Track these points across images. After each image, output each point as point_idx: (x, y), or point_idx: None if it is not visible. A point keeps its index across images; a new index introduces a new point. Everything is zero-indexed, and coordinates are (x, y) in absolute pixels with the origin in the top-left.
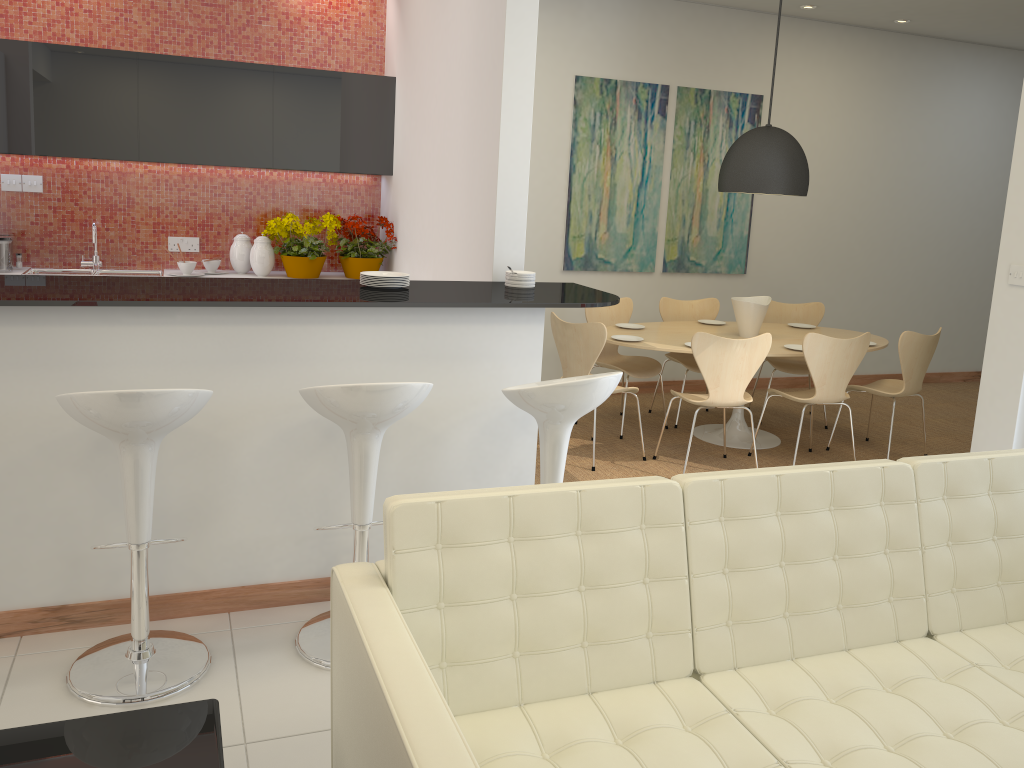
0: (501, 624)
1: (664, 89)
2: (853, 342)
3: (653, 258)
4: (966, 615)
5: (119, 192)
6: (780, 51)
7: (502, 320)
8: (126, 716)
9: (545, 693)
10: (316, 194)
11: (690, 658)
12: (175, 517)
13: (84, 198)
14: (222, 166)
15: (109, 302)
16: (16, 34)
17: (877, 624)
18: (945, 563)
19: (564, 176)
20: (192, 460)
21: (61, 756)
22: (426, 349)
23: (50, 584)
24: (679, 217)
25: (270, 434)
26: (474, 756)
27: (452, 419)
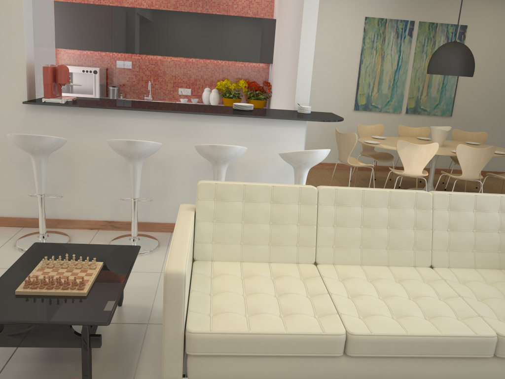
0: (236, 231)
1: (411, 23)
2: (484, 150)
3: (401, 106)
4: (452, 261)
5: (160, 69)
6: (479, 2)
7: (286, 125)
8: (109, 245)
9: (251, 259)
10: (240, 71)
11: (314, 257)
12: (153, 193)
13: (147, 71)
14: (201, 58)
15: (130, 108)
16: (124, 4)
17: (404, 258)
18: (444, 237)
19: (357, 65)
20: (159, 172)
21: (86, 252)
22: (253, 135)
23: (108, 212)
24: (416, 86)
25: (189, 164)
26: (216, 273)
27: (263, 165)
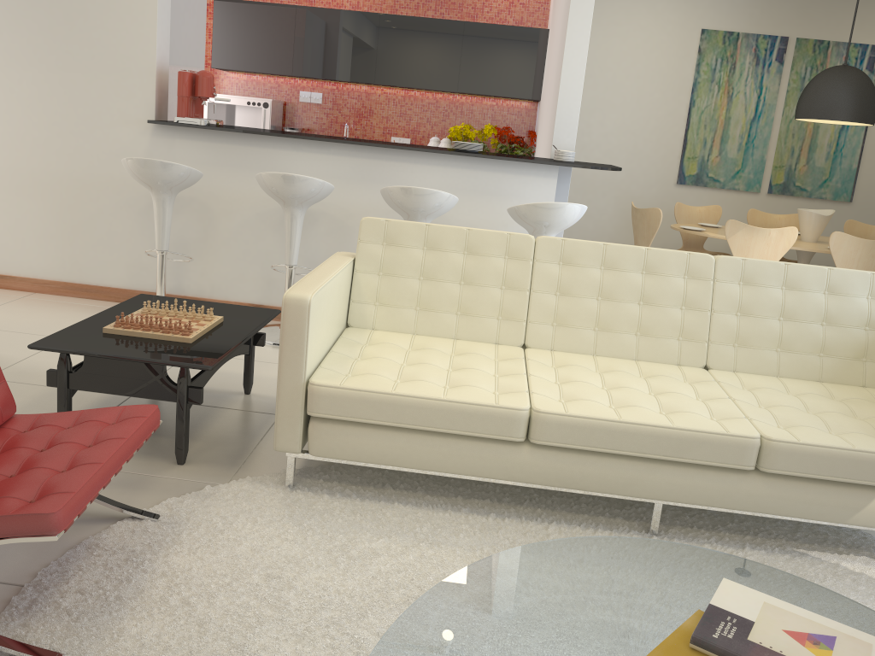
0: (410, 290)
1: (783, 40)
2: None
3: (759, 181)
4: (741, 363)
5: (365, 106)
6: None
7: (527, 173)
8: (238, 306)
9: (429, 332)
10: (490, 113)
11: (522, 337)
12: None
13: (344, 108)
14: (429, 91)
15: (294, 136)
16: (316, 4)
17: (663, 350)
18: (729, 325)
19: (685, 109)
20: (332, 235)
21: (205, 308)
22: (475, 186)
23: (256, 291)
24: (788, 148)
25: None
26: (373, 341)
27: None
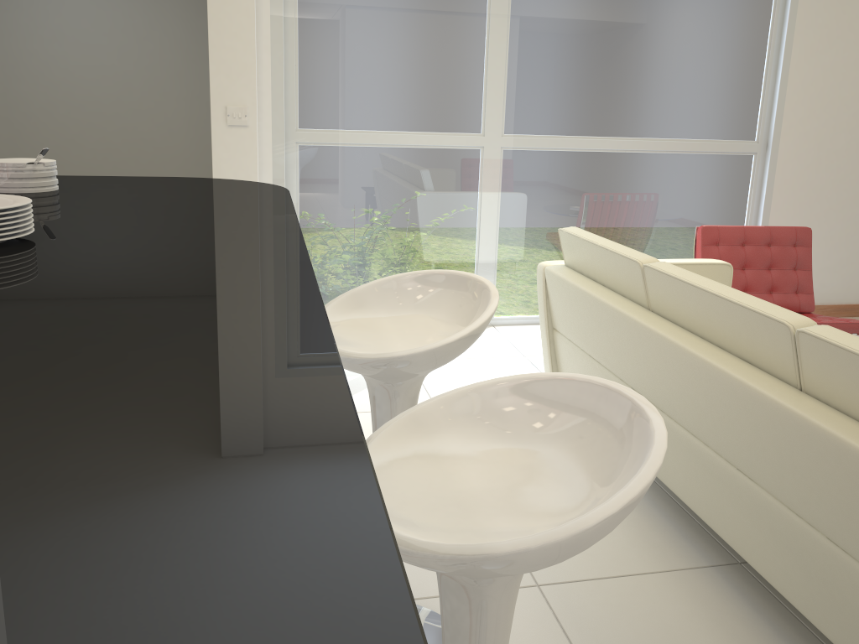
0: None
1: None
2: None
3: None
4: None
5: None
6: None
7: None
8: None
9: None
10: None
11: None
12: None
13: None
14: None
15: None
16: None
17: None
18: None
19: None
20: None
21: None
22: None
23: None
24: None
25: None
26: None
27: None
